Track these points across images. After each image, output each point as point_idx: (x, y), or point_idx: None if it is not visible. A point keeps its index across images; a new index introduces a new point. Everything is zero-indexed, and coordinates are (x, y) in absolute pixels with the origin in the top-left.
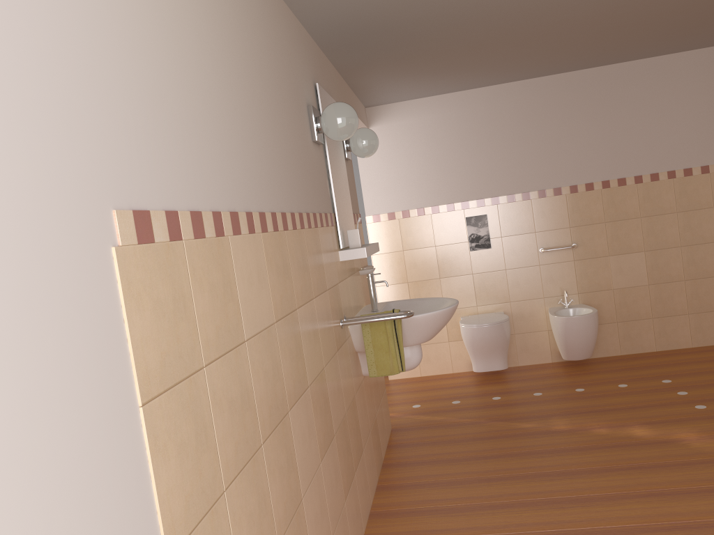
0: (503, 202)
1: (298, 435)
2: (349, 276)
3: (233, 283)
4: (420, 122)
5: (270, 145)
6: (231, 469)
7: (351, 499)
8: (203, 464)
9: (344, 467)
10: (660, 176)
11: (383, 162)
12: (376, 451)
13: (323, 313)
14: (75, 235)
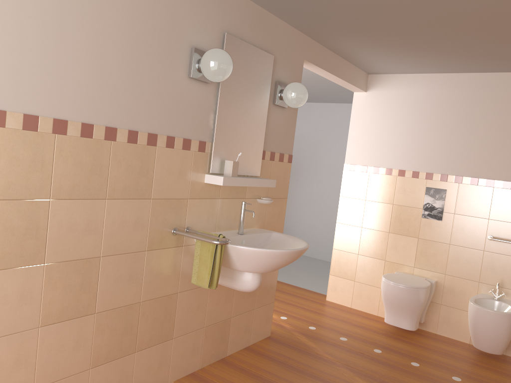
0: (465, 182)
1: None
2: (225, 199)
3: None
4: (410, 95)
5: (60, 62)
6: None
7: (111, 370)
8: None
9: (108, 342)
10: None
11: (370, 122)
12: (212, 346)
13: (125, 215)
14: None
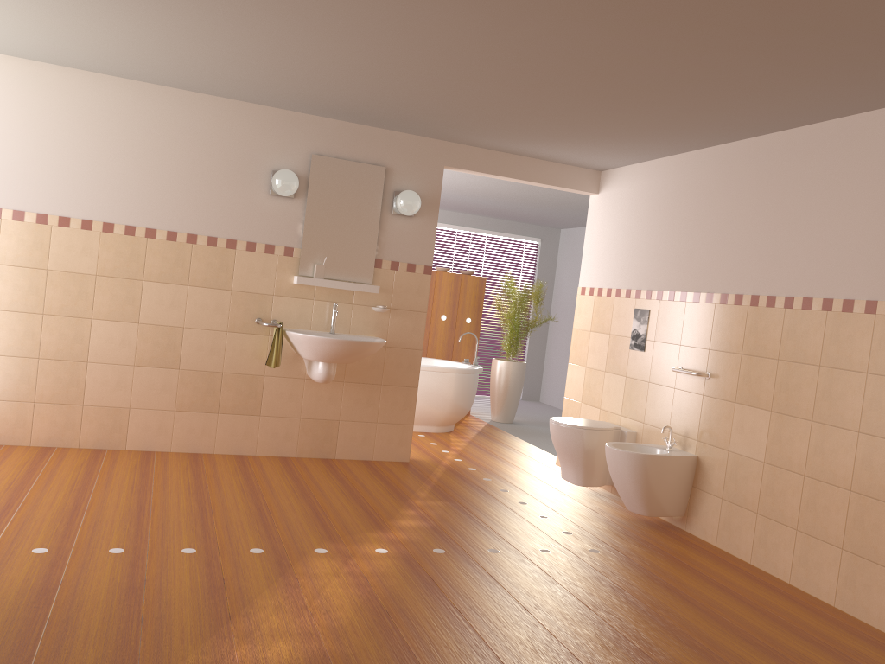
0: (664, 298)
1: (101, 335)
2: (322, 301)
3: (47, 244)
4: (630, 191)
5: (151, 192)
6: (4, 306)
7: (195, 419)
8: None
9: (191, 395)
10: (813, 304)
11: (599, 232)
12: (313, 440)
13: (206, 299)
14: None
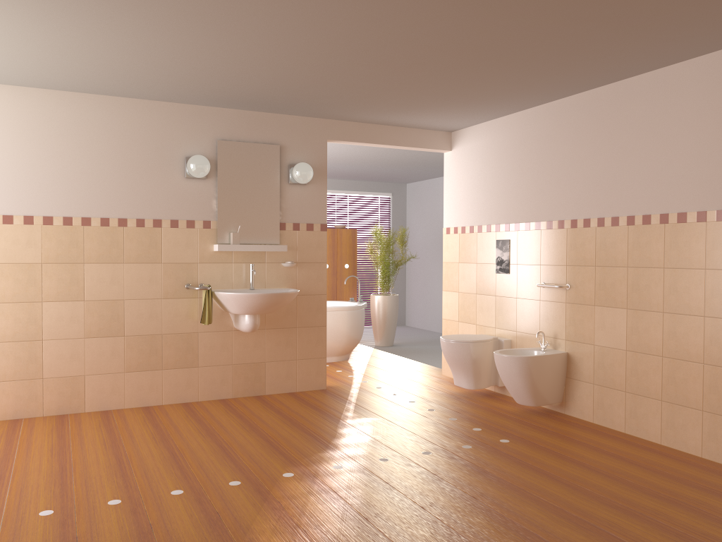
0: (521, 229)
1: (52, 315)
2: (240, 263)
3: None
4: (479, 146)
5: (83, 185)
6: None
7: (142, 377)
8: None
9: (137, 357)
10: (652, 219)
11: (456, 181)
12: (245, 382)
13: (141, 273)
14: None
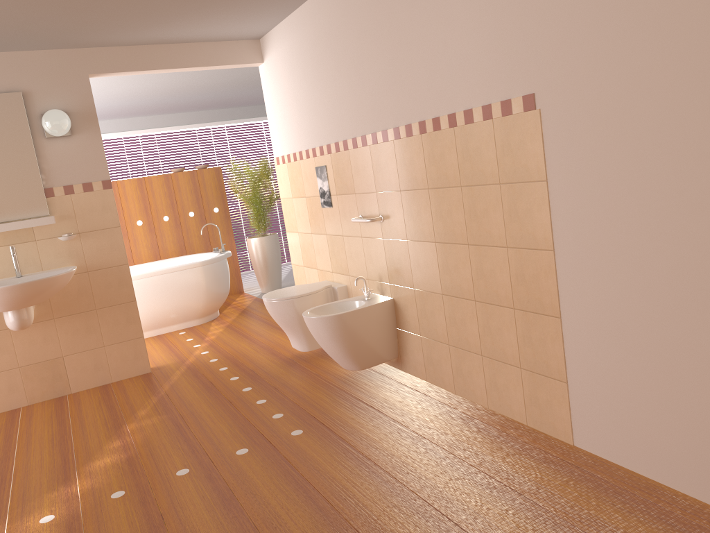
0: (333, 151)
1: None
2: (0, 247)
3: None
4: (283, 52)
5: None
6: None
7: None
8: None
9: None
10: (441, 123)
11: (273, 100)
12: (41, 384)
13: None
14: None
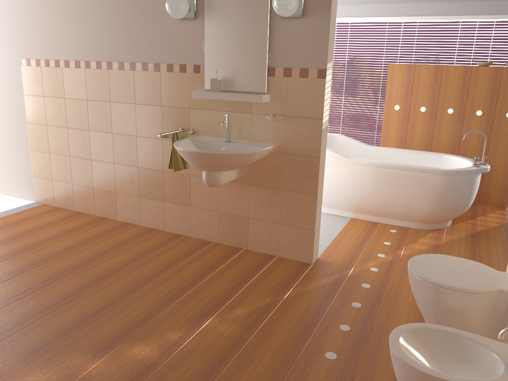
0: None
1: (95, 141)
2: (226, 111)
3: (62, 81)
4: None
5: (106, 33)
6: (50, 123)
7: (151, 204)
8: (40, 115)
9: (146, 187)
10: None
11: None
12: (229, 231)
13: (146, 114)
14: (14, 63)
